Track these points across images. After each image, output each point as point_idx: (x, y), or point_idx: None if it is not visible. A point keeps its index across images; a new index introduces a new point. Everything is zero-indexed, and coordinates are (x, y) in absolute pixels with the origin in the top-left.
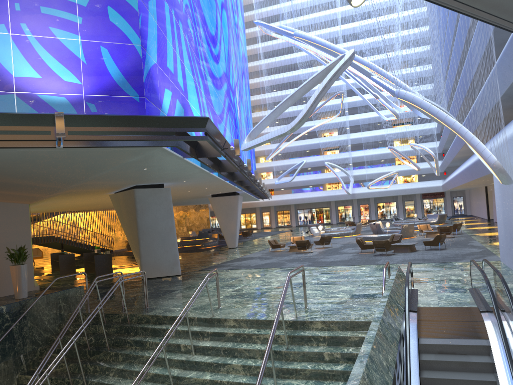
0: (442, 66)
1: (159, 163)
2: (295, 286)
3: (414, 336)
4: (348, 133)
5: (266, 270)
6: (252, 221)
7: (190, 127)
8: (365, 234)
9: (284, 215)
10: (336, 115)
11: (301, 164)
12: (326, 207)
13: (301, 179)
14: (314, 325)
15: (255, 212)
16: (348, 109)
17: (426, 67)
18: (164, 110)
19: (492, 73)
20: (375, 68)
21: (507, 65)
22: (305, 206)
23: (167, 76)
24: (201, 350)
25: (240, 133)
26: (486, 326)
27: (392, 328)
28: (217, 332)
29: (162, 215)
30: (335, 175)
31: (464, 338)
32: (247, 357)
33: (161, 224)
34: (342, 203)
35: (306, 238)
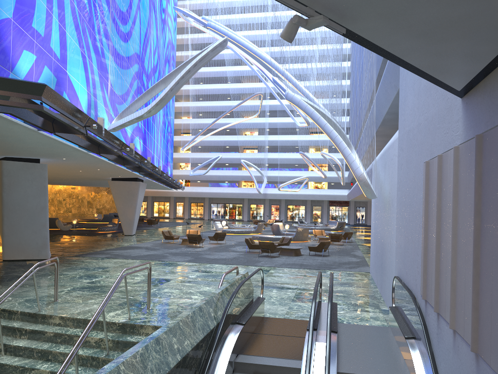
0: (355, 82)
1: (10, 133)
2: (158, 282)
3: (227, 354)
4: (267, 135)
5: (142, 262)
6: (165, 210)
7: (22, 92)
8: (265, 234)
9: (197, 207)
10: (255, 115)
11: (217, 159)
12: (239, 203)
13: (217, 174)
14: (144, 329)
15: (169, 201)
16: (270, 111)
17: (344, 82)
18: (17, 73)
19: (378, 89)
20: (280, 70)
21: (389, 82)
22: (219, 200)
23: (30, 37)
24: (12, 350)
25: (152, 119)
26: (304, 347)
27: (170, 350)
28: (37, 330)
29: (33, 193)
30: (250, 174)
31: (284, 358)
32: (61, 362)
33: (31, 202)
34: (255, 201)
35: (208, 232)
